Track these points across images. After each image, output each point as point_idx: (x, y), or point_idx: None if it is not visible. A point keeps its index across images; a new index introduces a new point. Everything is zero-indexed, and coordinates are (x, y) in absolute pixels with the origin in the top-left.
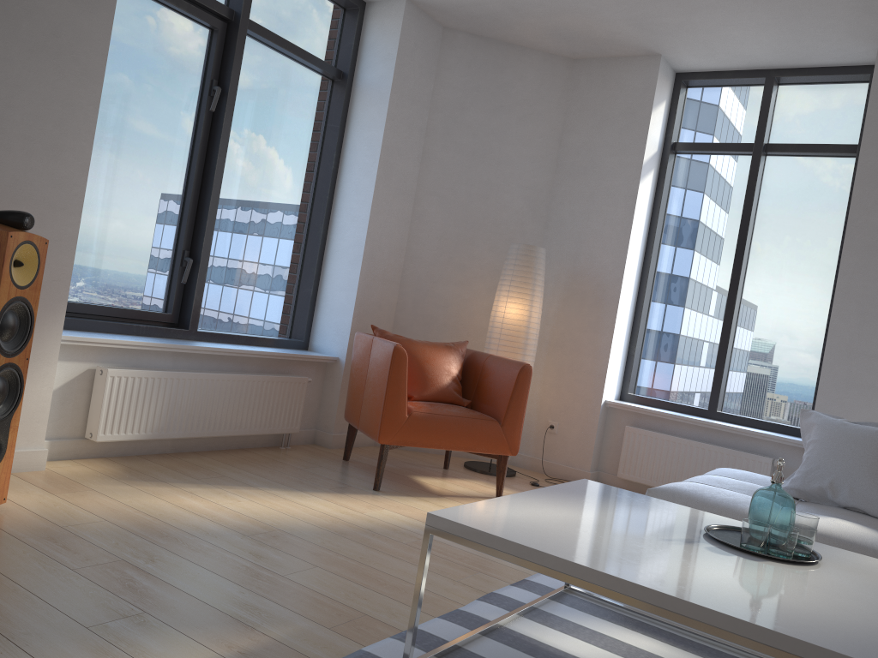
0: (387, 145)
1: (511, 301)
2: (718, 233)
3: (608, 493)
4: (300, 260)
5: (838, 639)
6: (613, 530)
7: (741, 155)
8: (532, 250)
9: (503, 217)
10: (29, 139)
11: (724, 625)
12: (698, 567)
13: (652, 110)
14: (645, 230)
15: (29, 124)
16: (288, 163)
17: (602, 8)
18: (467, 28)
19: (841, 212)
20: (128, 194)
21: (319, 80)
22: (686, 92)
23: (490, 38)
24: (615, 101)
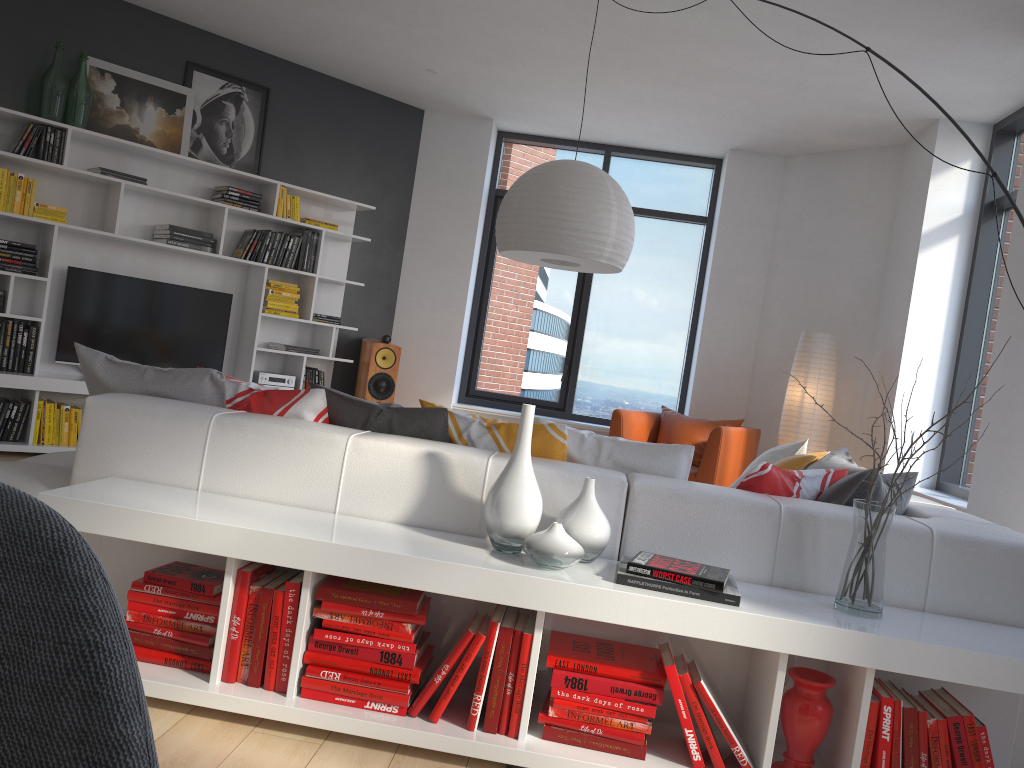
0: (719, 266)
1: (789, 383)
2: None
3: None
4: (679, 366)
5: None
6: None
7: None
8: (808, 336)
9: (836, 310)
10: (433, 303)
11: None
12: None
13: (932, 176)
14: (953, 301)
15: (433, 296)
16: (660, 294)
17: (817, 110)
18: (798, 152)
19: None
20: (528, 328)
21: (688, 228)
22: (1014, 141)
23: (824, 152)
24: (916, 176)
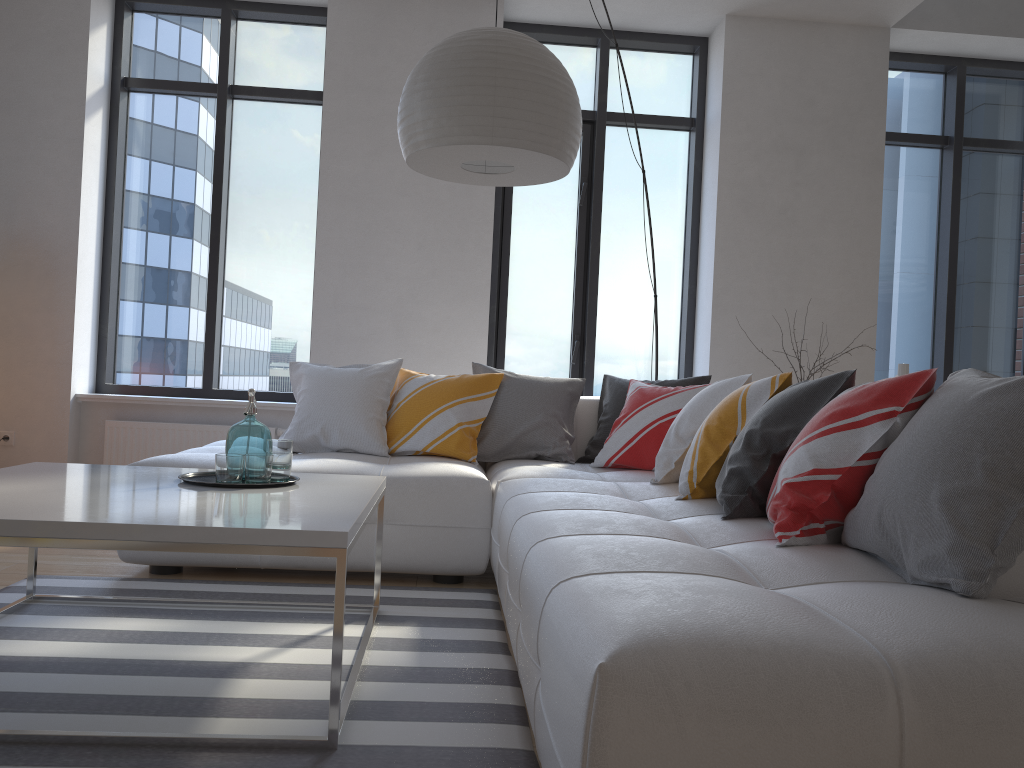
0: None
1: None
2: (190, 187)
3: (66, 468)
4: None
5: (296, 523)
6: (64, 492)
7: (206, 97)
8: None
9: None
10: None
11: (184, 537)
12: (163, 502)
13: (90, 32)
14: (101, 183)
15: None
16: None
17: None
18: None
19: (316, 163)
20: None
21: None
22: (133, 18)
23: None
24: (38, 17)
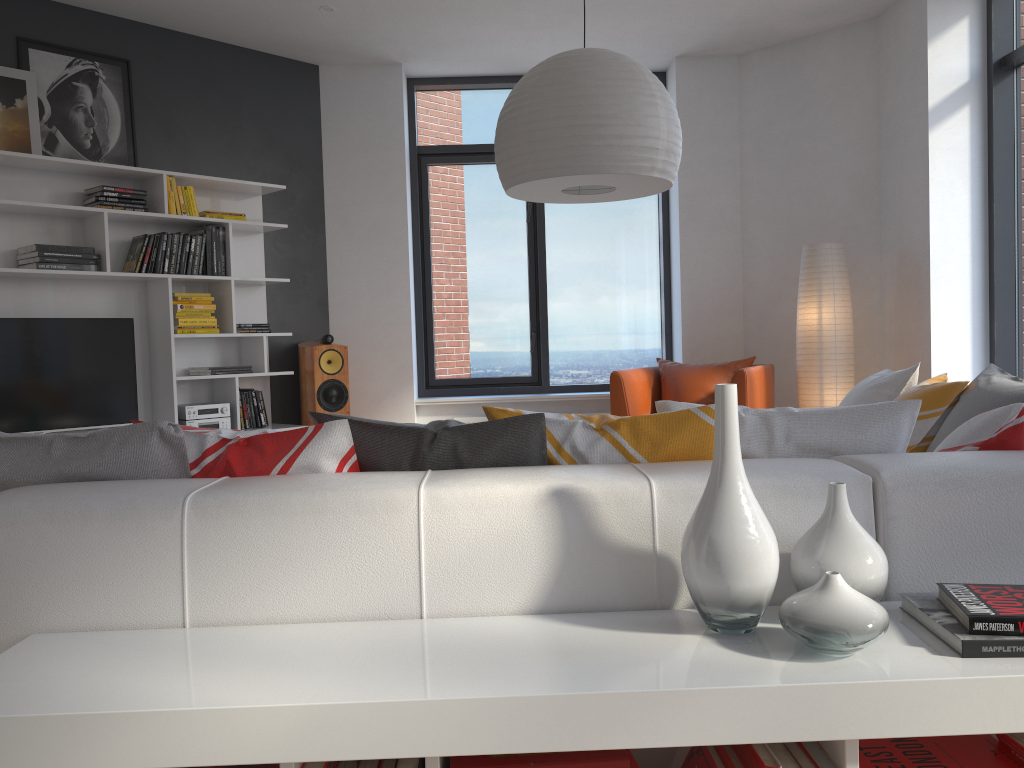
0: (686, 191)
1: (800, 307)
2: None
3: None
4: (657, 311)
5: None
6: None
7: None
8: (813, 249)
9: (830, 216)
10: (371, 289)
11: None
12: None
13: (929, 41)
14: (975, 179)
15: (370, 281)
16: (622, 235)
17: None
18: (753, 47)
19: None
20: (482, 299)
21: None
22: None
23: (783, 43)
24: (904, 47)
